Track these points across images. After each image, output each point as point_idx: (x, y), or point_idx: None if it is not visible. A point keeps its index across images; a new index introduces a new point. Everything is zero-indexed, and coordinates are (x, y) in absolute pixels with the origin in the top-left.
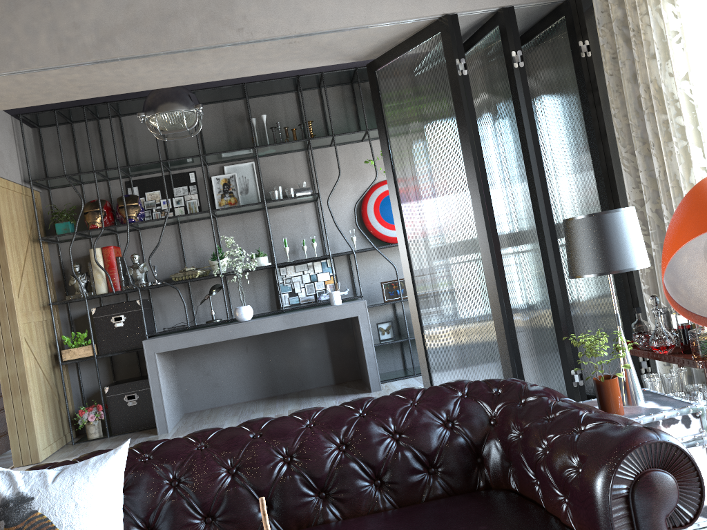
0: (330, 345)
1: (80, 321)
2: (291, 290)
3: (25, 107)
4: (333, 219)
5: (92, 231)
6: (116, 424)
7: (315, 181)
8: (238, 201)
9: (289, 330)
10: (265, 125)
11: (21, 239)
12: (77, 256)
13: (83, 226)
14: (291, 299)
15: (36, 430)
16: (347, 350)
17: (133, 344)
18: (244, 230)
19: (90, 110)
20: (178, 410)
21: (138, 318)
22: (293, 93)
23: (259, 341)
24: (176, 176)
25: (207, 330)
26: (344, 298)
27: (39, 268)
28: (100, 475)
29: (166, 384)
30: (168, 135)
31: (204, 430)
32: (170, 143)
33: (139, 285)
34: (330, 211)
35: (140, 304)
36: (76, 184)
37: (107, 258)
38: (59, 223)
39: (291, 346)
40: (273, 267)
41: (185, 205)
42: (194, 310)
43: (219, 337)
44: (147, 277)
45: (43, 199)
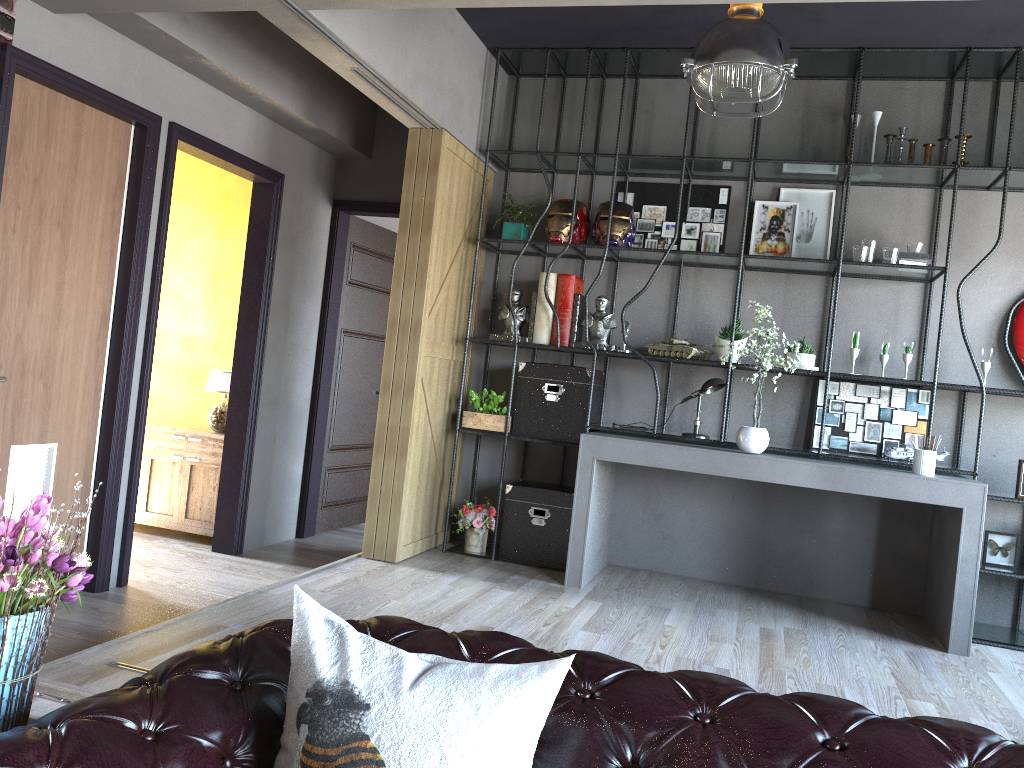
0: (880, 538)
1: (498, 375)
2: (837, 423)
3: (509, 37)
4: (960, 320)
5: (552, 246)
6: (507, 545)
7: (937, 246)
8: (789, 250)
9: (814, 490)
10: (875, 131)
11: (454, 233)
12: (520, 279)
13: (540, 237)
14: (834, 440)
15: (402, 515)
16: (909, 558)
17: (564, 434)
18: (785, 301)
19: (597, 58)
20: (600, 557)
21: (581, 396)
22: (941, 82)
23: (757, 492)
24: (698, 188)
25: (684, 449)
26: (938, 467)
27: (465, 282)
28: (501, 714)
29: (596, 512)
30: (704, 120)
31: (714, 681)
32: (702, 134)
33: (597, 346)
34: (958, 305)
35: (590, 376)
36: (547, 171)
37: (561, 292)
38: (508, 222)
39: (808, 517)
40: (817, 376)
41: (699, 238)
42: (666, 410)
43: (702, 466)
44: (610, 337)
45: (495, 184)
